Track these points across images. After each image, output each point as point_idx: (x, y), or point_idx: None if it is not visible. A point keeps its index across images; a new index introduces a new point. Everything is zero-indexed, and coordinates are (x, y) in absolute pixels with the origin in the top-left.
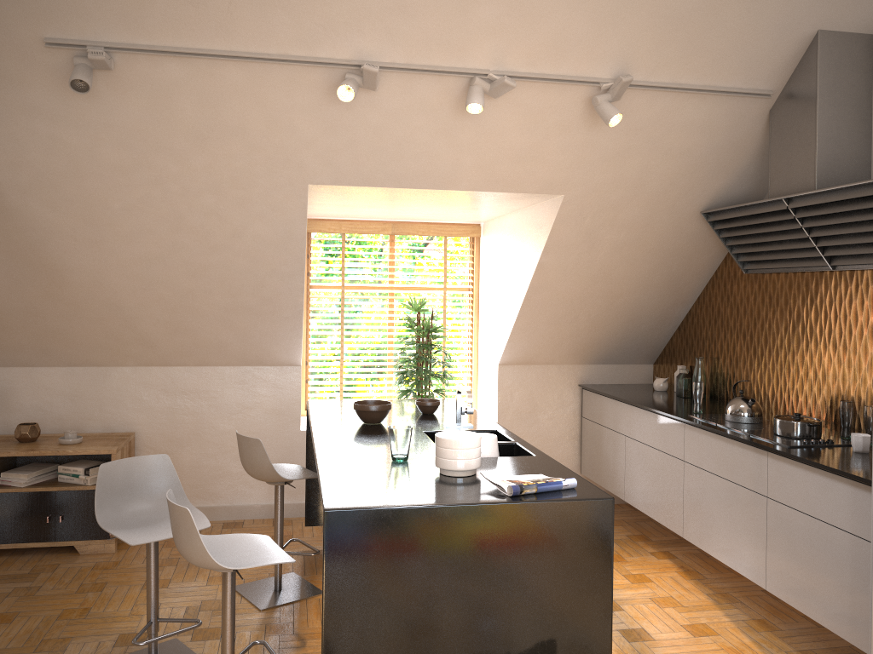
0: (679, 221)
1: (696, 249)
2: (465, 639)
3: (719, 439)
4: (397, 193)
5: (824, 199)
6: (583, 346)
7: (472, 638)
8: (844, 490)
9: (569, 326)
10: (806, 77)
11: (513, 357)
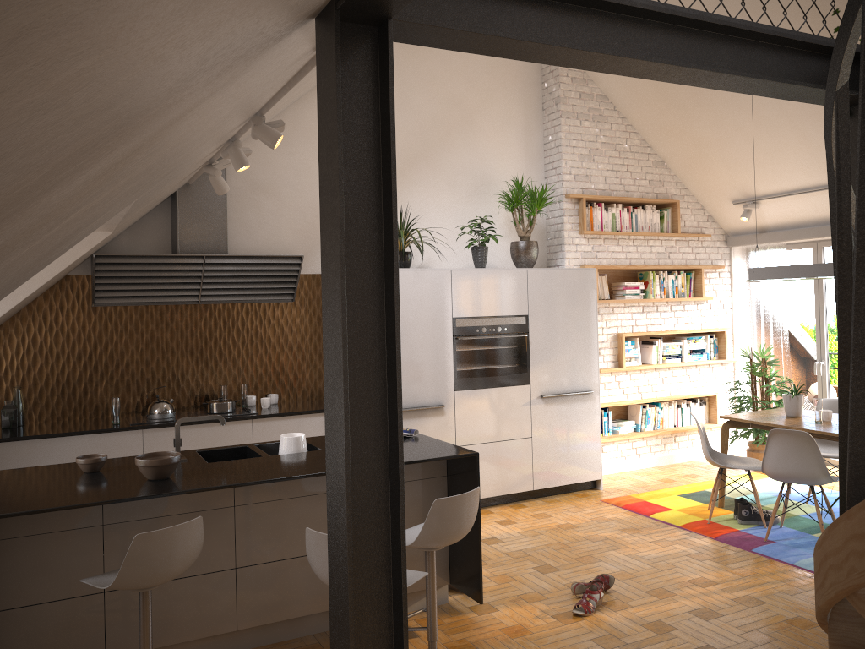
0: (82, 260)
1: (53, 284)
2: None
3: (196, 427)
4: None
5: (240, 260)
6: None
7: None
8: (317, 419)
9: None
10: None
11: None
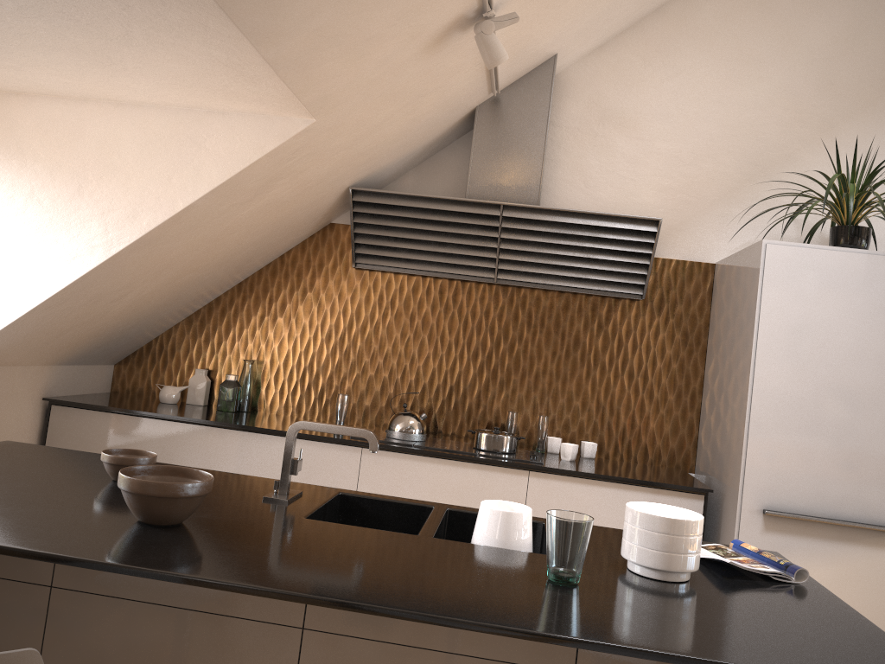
0: (328, 192)
1: (301, 227)
2: None
3: (439, 463)
4: (138, 3)
5: (557, 218)
6: (83, 337)
7: None
8: (642, 498)
9: (105, 306)
10: (537, 93)
11: None
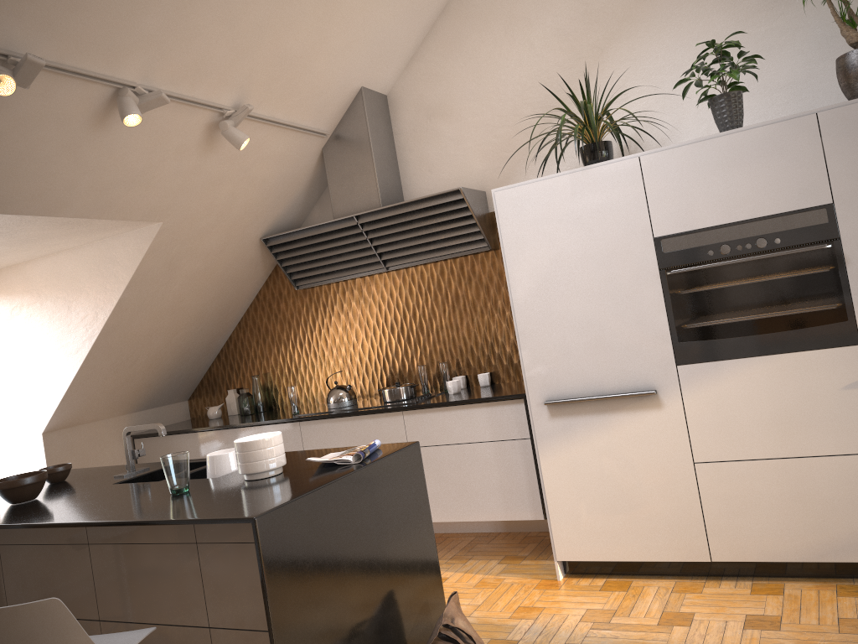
0: (243, 248)
1: (249, 274)
2: (369, 606)
3: (346, 420)
4: None
5: (393, 212)
6: (134, 391)
7: (372, 602)
8: (481, 412)
9: (128, 371)
10: (357, 122)
11: (62, 419)
